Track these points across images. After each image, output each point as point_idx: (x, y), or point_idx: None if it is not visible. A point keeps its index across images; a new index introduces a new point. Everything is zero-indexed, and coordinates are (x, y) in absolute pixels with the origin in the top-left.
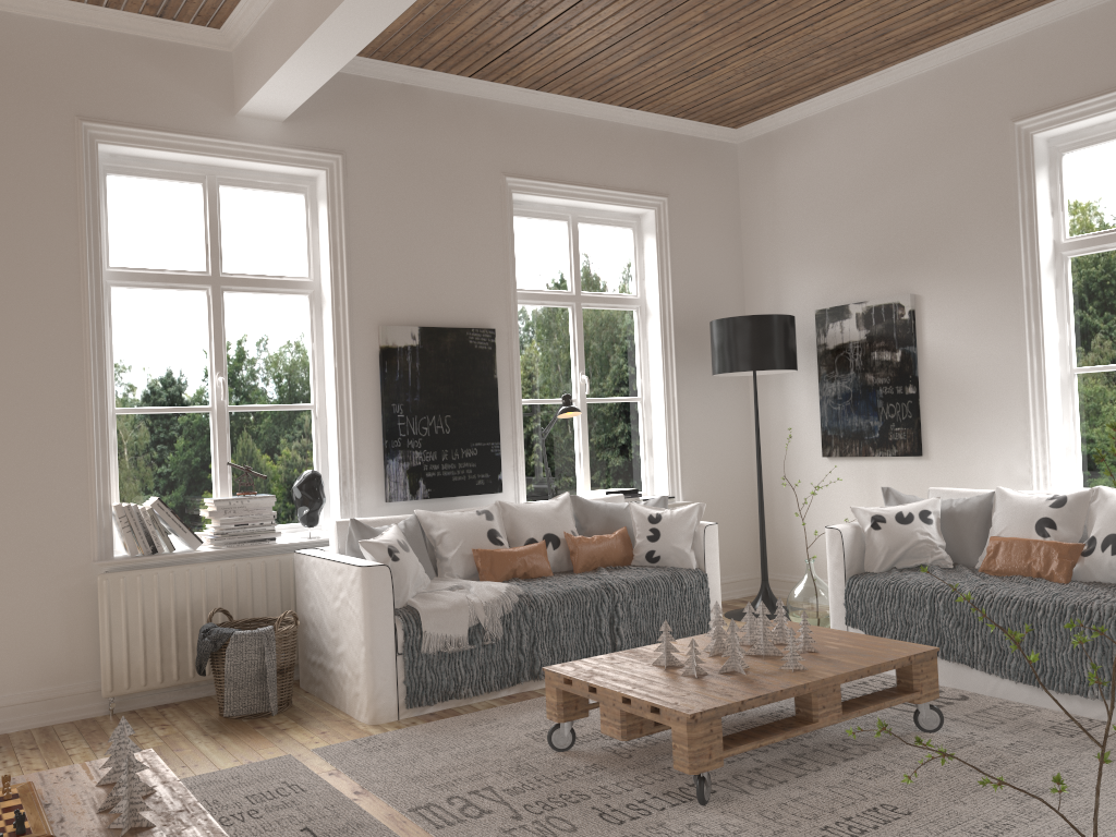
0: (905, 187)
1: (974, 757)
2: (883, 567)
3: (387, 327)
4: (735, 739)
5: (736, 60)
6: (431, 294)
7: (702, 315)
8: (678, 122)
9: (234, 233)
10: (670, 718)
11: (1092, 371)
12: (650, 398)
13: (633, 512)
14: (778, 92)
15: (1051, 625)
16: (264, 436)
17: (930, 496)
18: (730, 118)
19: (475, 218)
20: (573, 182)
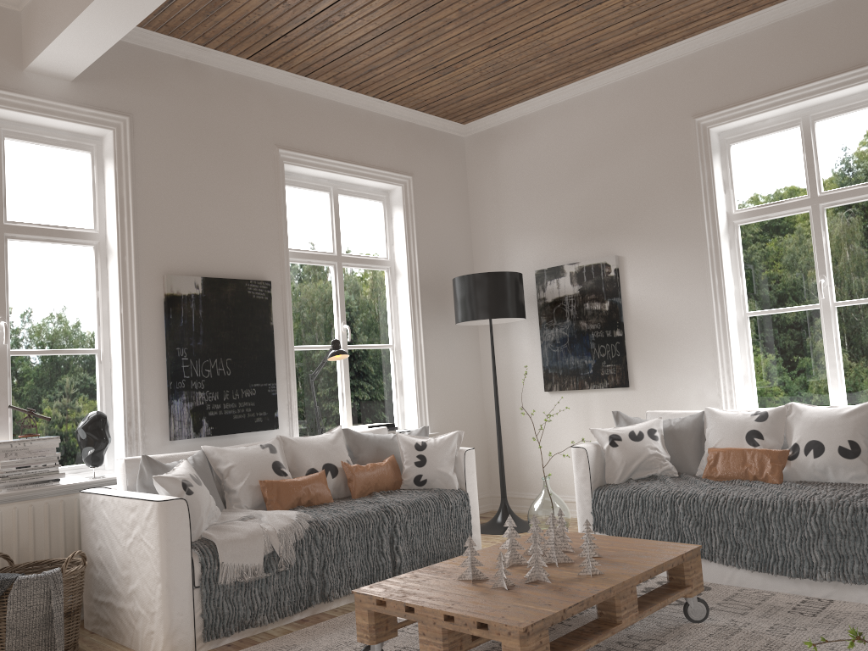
0: (607, 171)
1: (749, 643)
2: (622, 478)
3: (172, 276)
4: (555, 648)
5: (476, 59)
6: (212, 248)
7: (441, 275)
8: (419, 115)
9: (19, 184)
10: (500, 633)
11: (762, 314)
12: (400, 345)
13: (401, 441)
14: (504, 92)
15: (780, 519)
16: (47, 380)
17: (648, 418)
18: (461, 114)
19: (252, 183)
20: (336, 158)
